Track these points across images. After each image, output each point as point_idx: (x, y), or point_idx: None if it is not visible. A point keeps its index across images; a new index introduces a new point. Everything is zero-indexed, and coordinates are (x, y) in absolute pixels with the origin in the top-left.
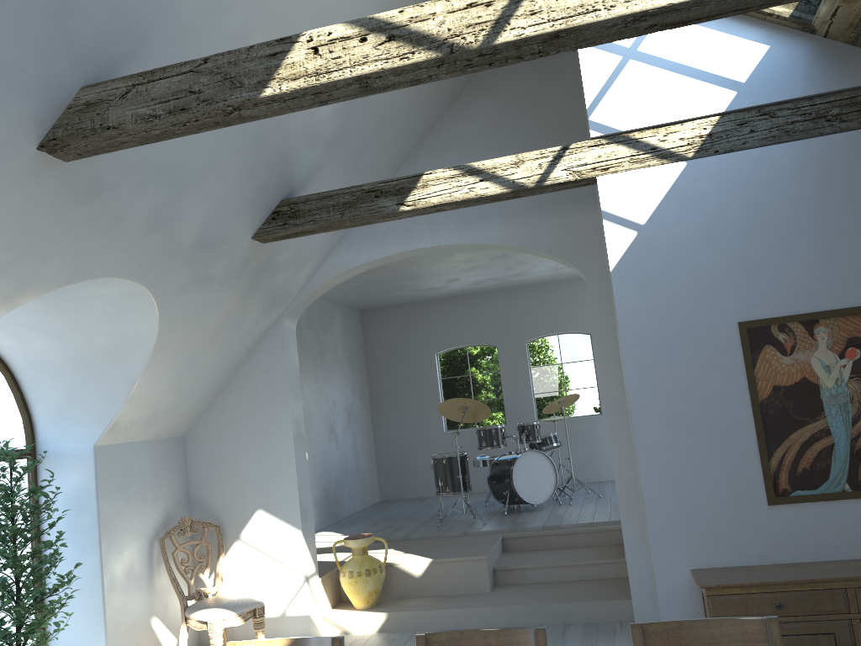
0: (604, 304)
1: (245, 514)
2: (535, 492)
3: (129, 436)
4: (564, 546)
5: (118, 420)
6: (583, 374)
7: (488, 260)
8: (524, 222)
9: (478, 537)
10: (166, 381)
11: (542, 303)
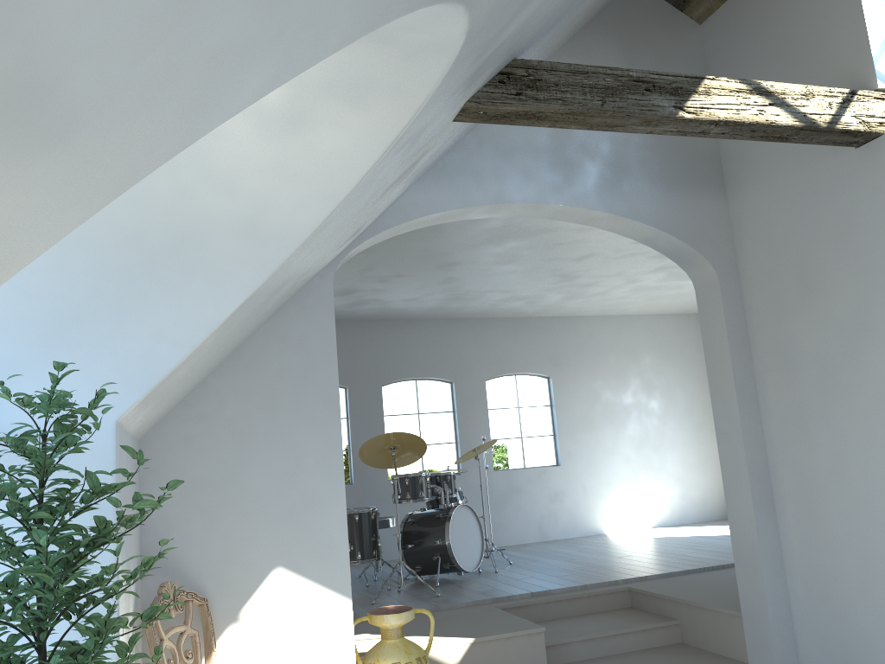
0: (737, 306)
1: (252, 577)
2: (467, 556)
3: (136, 419)
4: (565, 615)
5: (169, 375)
6: (441, 428)
7: (429, 268)
8: (653, 197)
9: (461, 610)
10: (240, 319)
11: (403, 341)
